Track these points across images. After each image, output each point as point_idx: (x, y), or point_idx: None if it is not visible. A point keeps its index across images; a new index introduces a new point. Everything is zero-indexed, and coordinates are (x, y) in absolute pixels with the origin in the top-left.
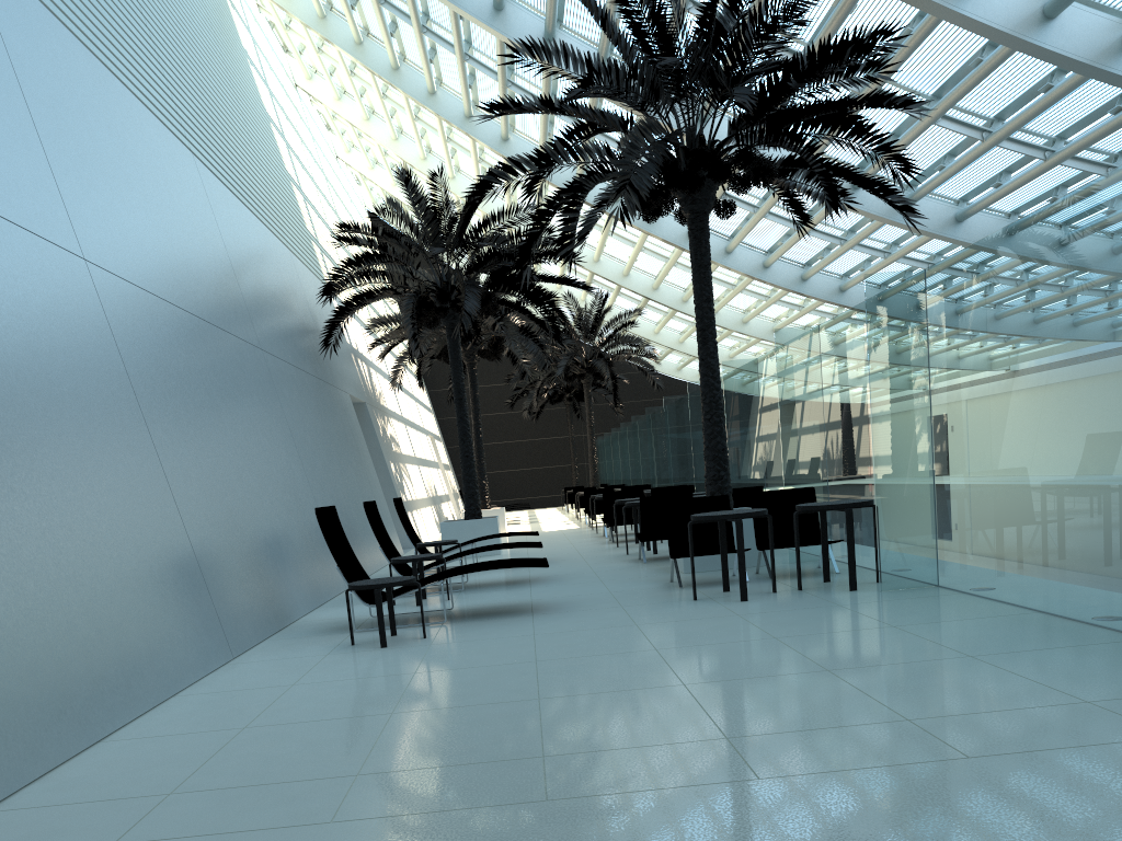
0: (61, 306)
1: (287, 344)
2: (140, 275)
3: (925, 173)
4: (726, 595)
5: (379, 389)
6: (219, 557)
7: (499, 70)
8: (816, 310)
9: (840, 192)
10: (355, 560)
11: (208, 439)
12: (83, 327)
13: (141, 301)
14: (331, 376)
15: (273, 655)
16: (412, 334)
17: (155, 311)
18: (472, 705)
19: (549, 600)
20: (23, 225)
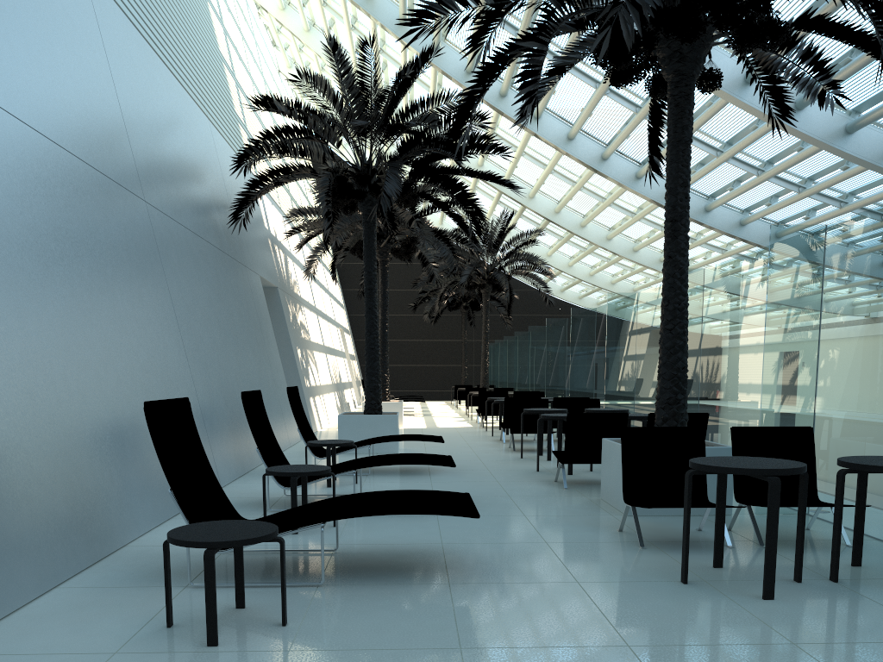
0: None
1: (187, 207)
2: None
3: (876, 98)
4: (725, 576)
5: (294, 278)
6: None
7: None
8: (707, 244)
9: (832, 82)
10: (209, 474)
11: (10, 288)
12: None
13: None
14: (240, 253)
15: (35, 637)
16: (325, 212)
17: None
18: None
19: (466, 549)
20: None
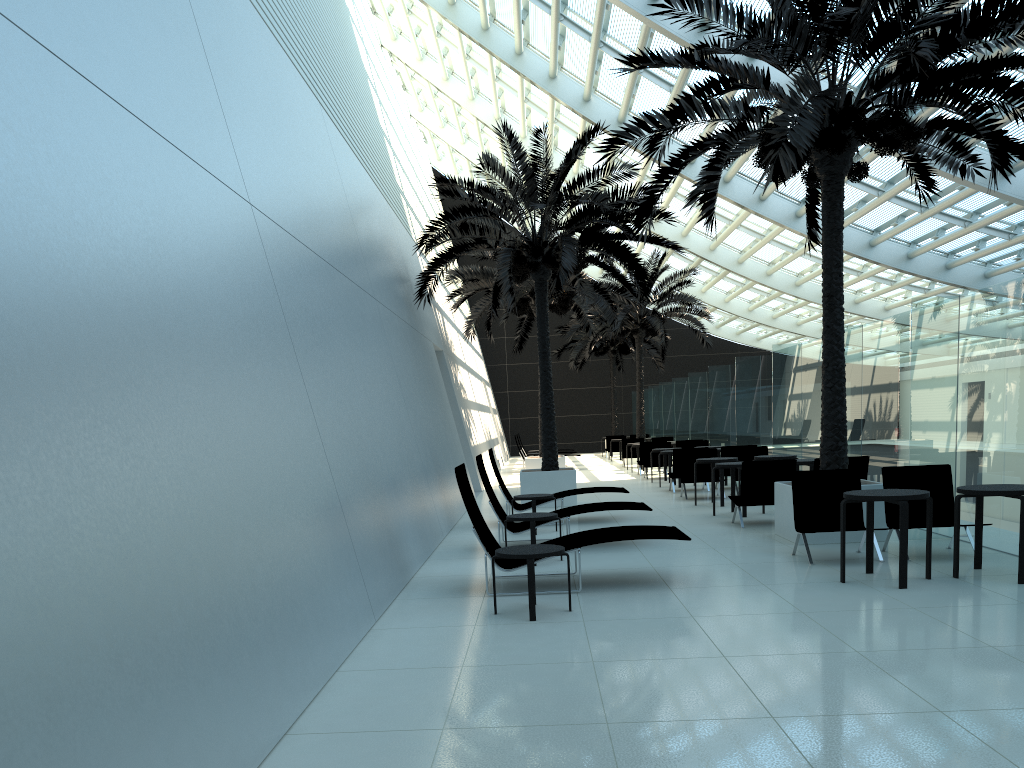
0: (235, 252)
1: (391, 294)
2: (290, 222)
3: None
4: (874, 578)
5: (450, 337)
6: (360, 515)
7: (594, 31)
8: (874, 276)
9: (971, 157)
10: (482, 519)
11: (345, 391)
12: (252, 275)
13: (292, 249)
14: (420, 325)
15: (415, 621)
16: (509, 288)
17: (302, 259)
18: (697, 720)
19: (674, 569)
20: (203, 165)
